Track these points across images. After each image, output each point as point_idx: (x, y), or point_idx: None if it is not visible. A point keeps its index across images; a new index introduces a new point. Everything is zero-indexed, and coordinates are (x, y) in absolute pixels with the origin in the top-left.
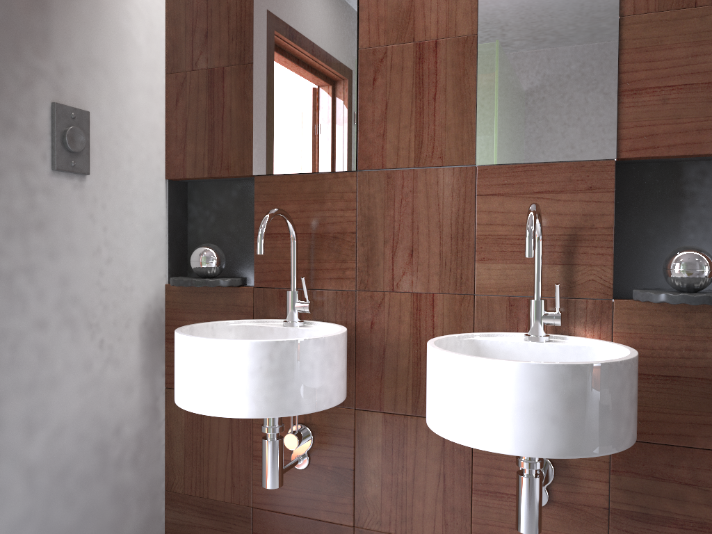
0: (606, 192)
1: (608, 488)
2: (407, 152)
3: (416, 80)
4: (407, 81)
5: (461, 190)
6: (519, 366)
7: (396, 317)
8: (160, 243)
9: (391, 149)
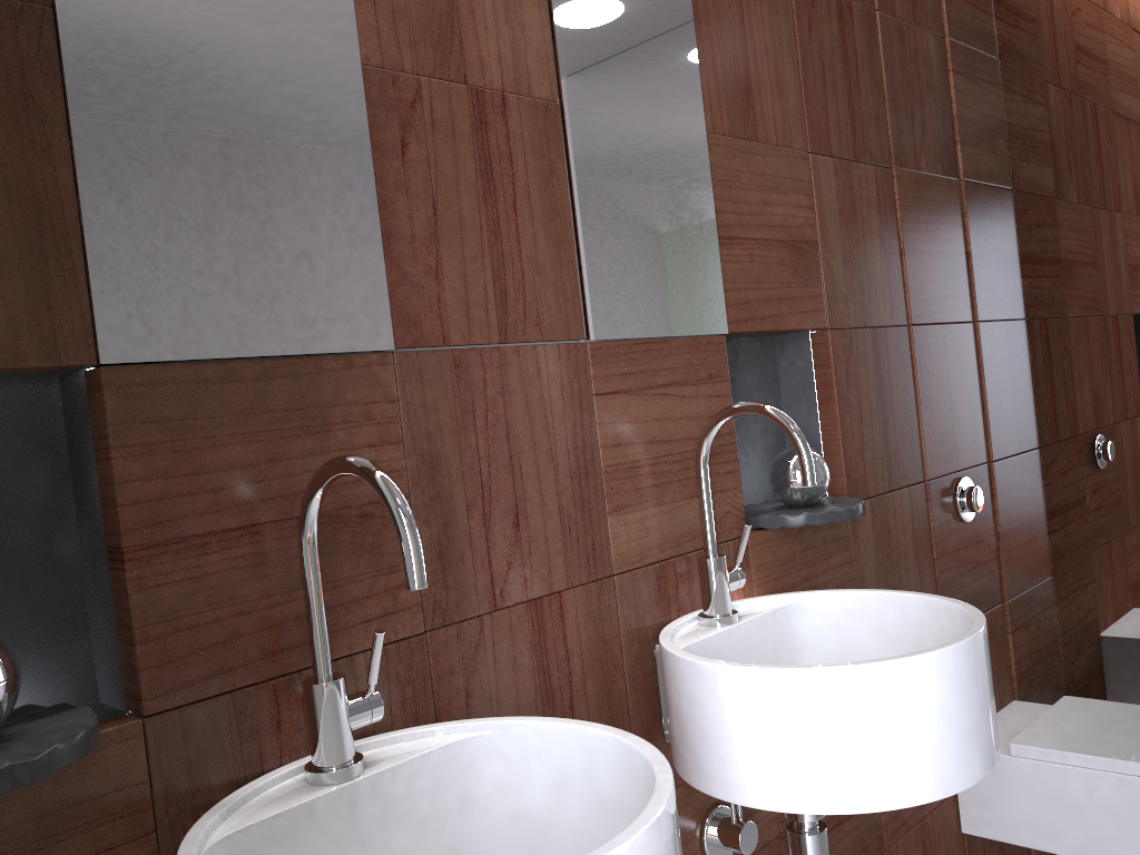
0: (724, 382)
1: None
2: (485, 312)
3: (481, 164)
4: (465, 161)
5: (573, 386)
6: (976, 640)
7: (509, 662)
8: None
9: (455, 303)
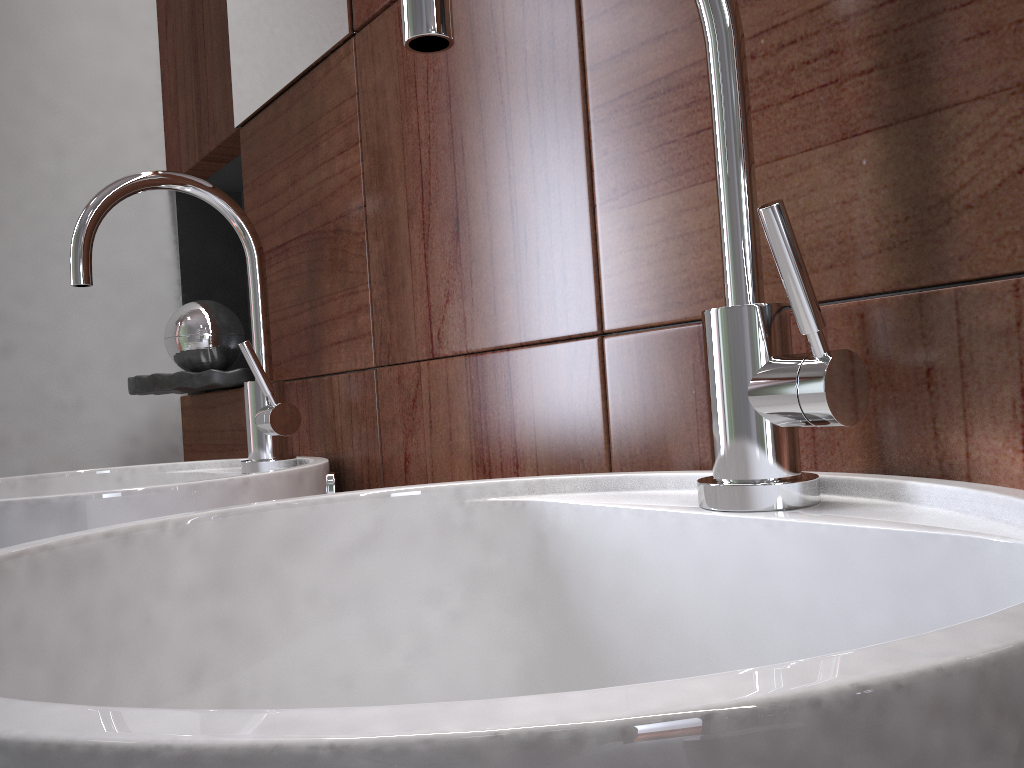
0: None
1: None
2: None
3: None
4: None
5: None
6: None
7: (444, 435)
8: (162, 313)
9: None
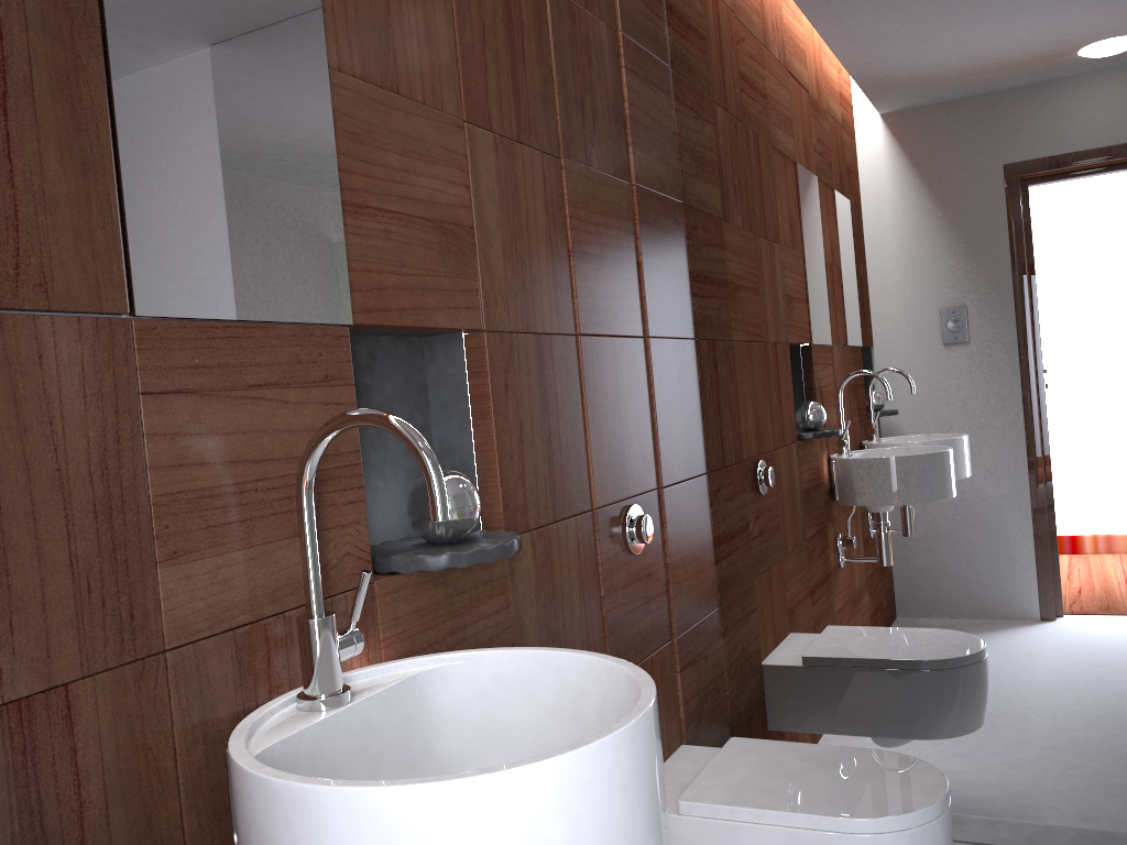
0: (346, 386)
1: None
2: None
3: None
4: None
5: (105, 379)
6: (644, 720)
7: None
8: None
9: None
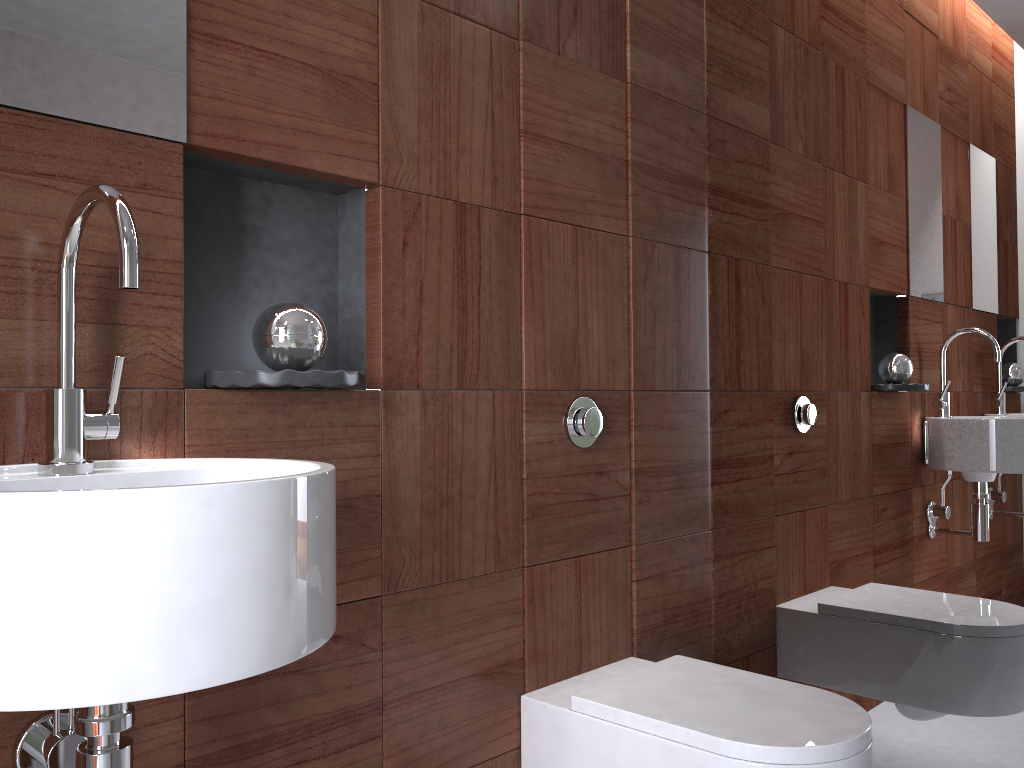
0: (171, 199)
1: (184, 726)
2: None
3: None
4: None
5: None
6: (237, 491)
7: None
8: None
9: None
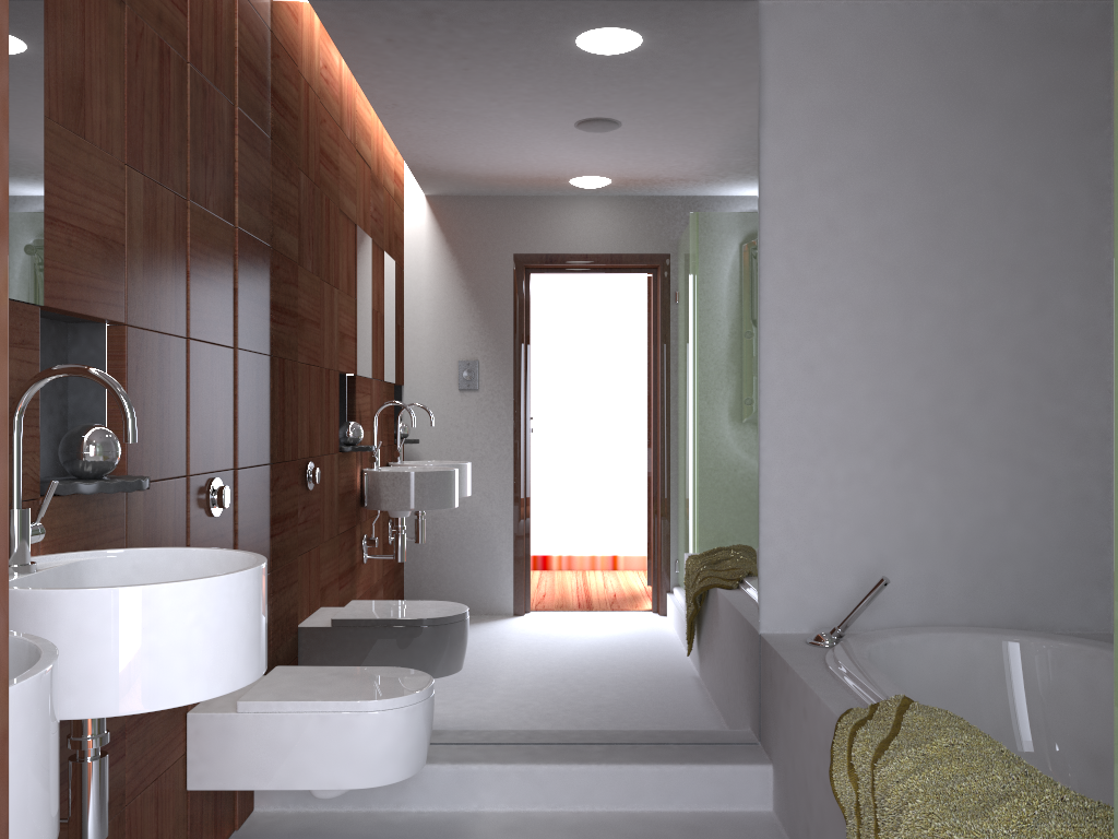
0: (35, 350)
1: None
2: None
3: None
4: None
5: None
6: (263, 569)
7: None
8: None
9: None
